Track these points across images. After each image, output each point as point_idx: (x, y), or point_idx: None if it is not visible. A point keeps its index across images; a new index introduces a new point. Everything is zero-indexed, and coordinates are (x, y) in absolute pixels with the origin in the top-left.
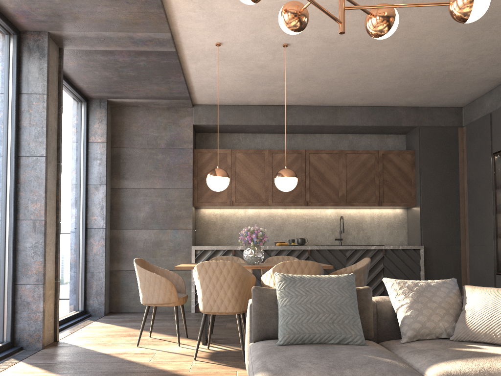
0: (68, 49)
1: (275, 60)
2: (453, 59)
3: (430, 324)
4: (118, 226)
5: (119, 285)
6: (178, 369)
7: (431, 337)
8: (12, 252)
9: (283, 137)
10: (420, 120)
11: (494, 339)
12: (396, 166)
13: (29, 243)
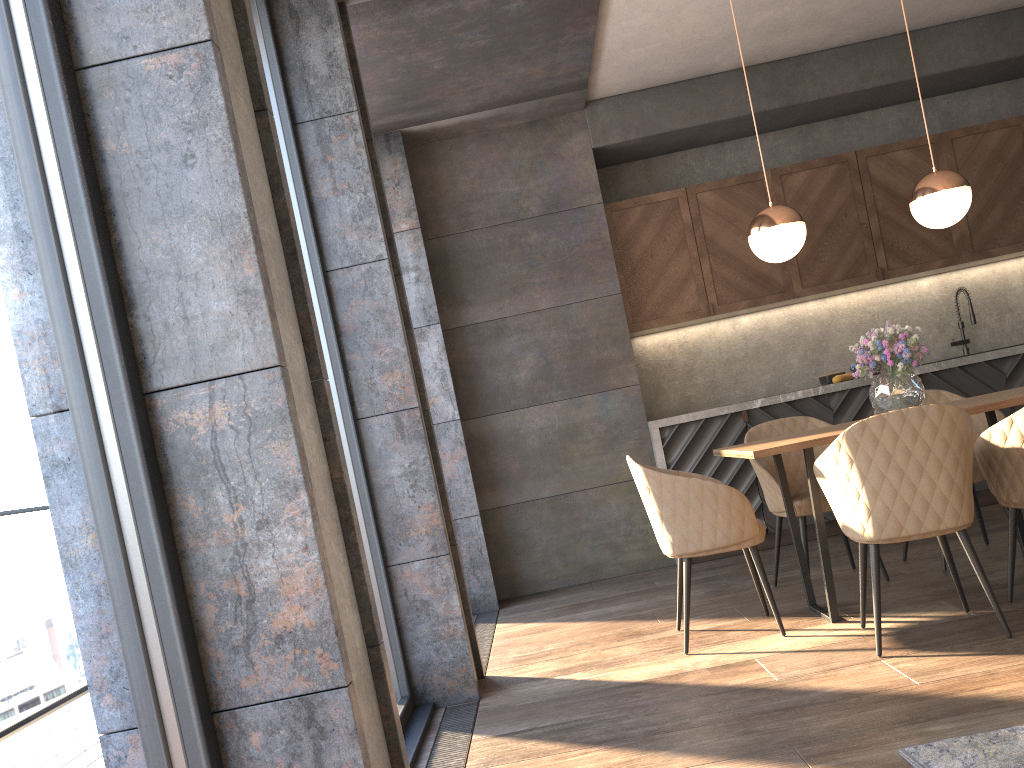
0: (357, 4)
1: None
2: None
3: None
4: (476, 412)
5: (506, 538)
6: (882, 684)
7: None
8: (368, 494)
9: (787, 137)
10: None
11: None
12: None
13: (395, 466)
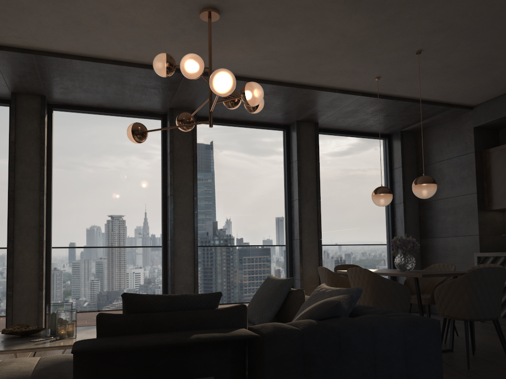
0: (320, 121)
1: (443, 59)
2: None
3: None
4: (424, 236)
5: None
6: None
7: None
8: (288, 259)
9: None
10: None
11: None
12: None
13: (295, 254)
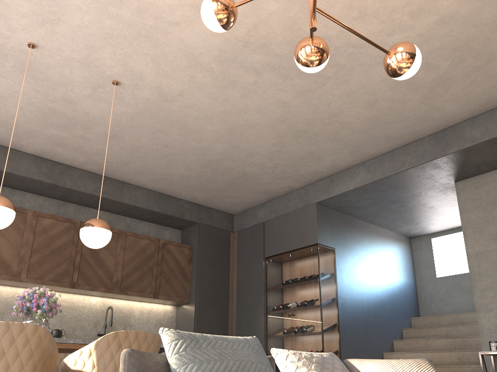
0: None
1: (90, 99)
2: (256, 160)
3: None
4: None
5: None
6: None
7: None
8: None
9: (51, 202)
10: (200, 217)
11: None
12: (174, 258)
13: None
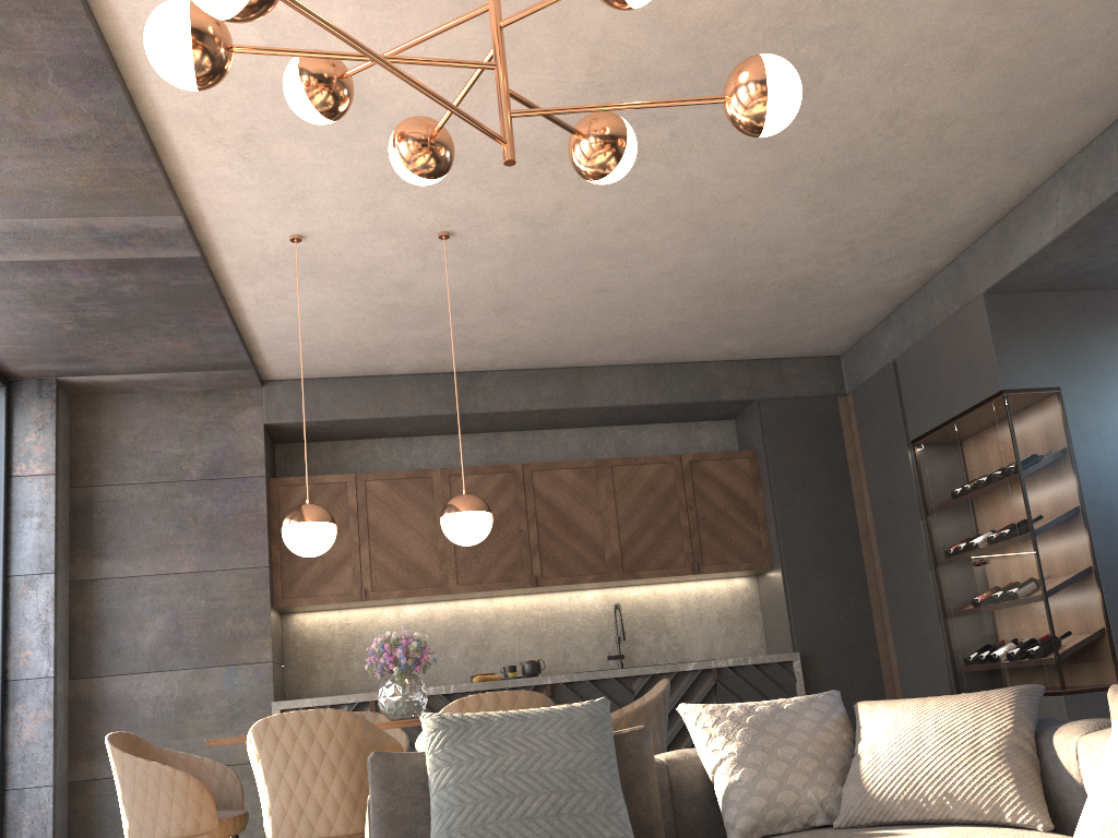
0: None
1: (428, 271)
2: (798, 253)
3: (786, 797)
4: (90, 672)
5: (94, 816)
6: None
7: (793, 827)
8: None
9: (474, 441)
10: (758, 387)
11: (925, 811)
12: (720, 485)
13: None
